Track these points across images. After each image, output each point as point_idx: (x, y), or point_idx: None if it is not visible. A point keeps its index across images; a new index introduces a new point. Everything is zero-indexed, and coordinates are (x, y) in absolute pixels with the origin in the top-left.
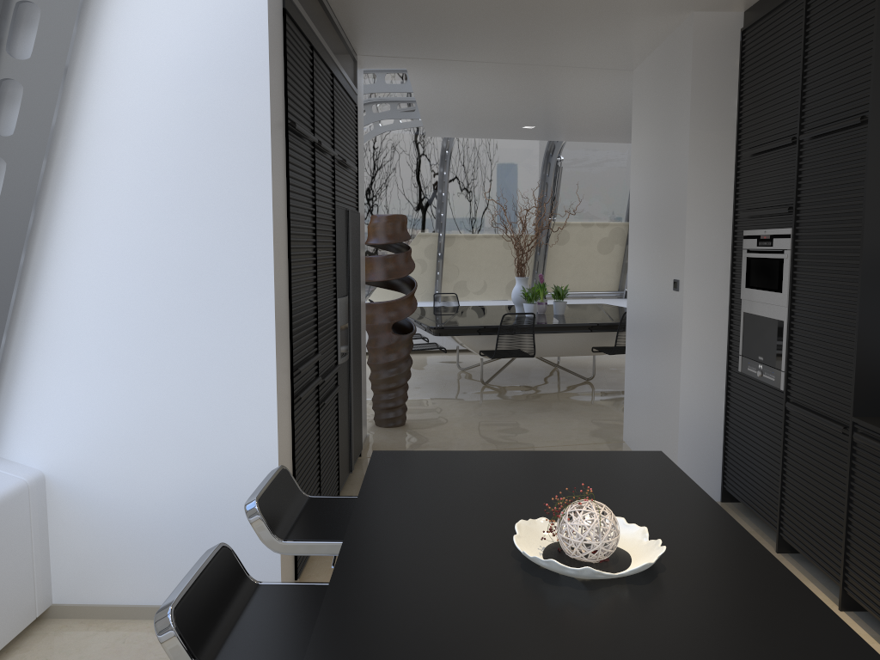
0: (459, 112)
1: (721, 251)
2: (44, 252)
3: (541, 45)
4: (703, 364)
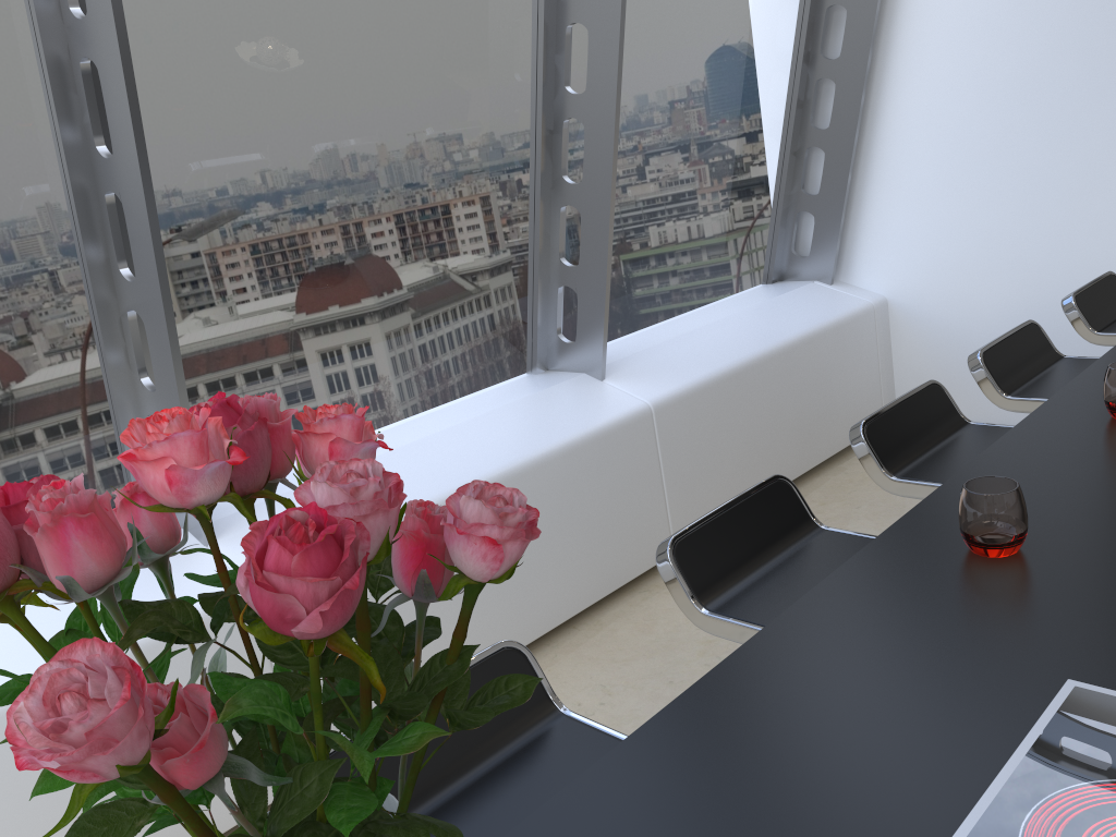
0: None
1: None
2: (880, 90)
3: None
4: None
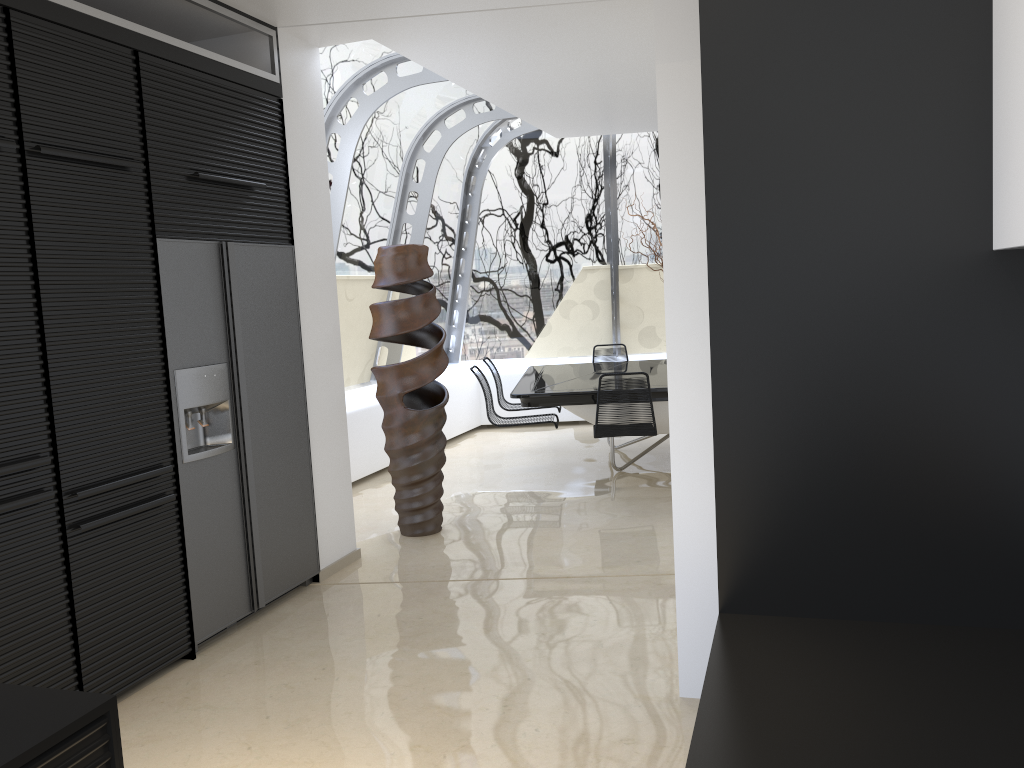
0: (544, 97)
1: None
2: None
3: None
4: (710, 466)
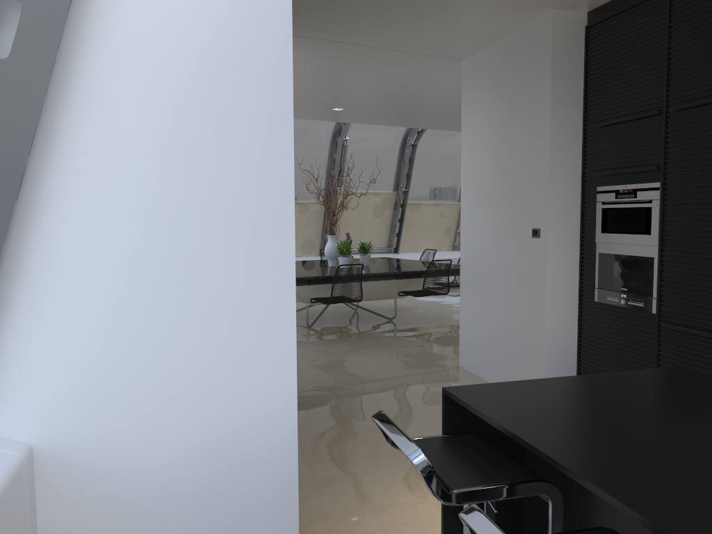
0: None
1: (573, 204)
2: (35, 194)
3: (410, 31)
4: (562, 297)
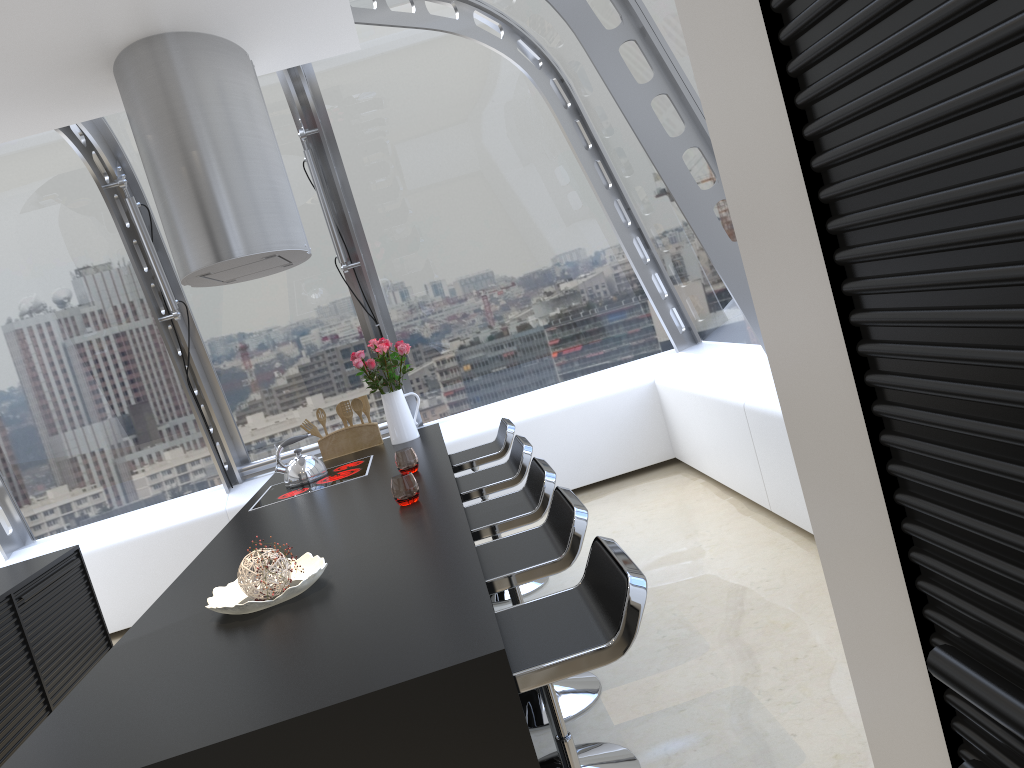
0: None
1: None
2: None
3: None
4: None
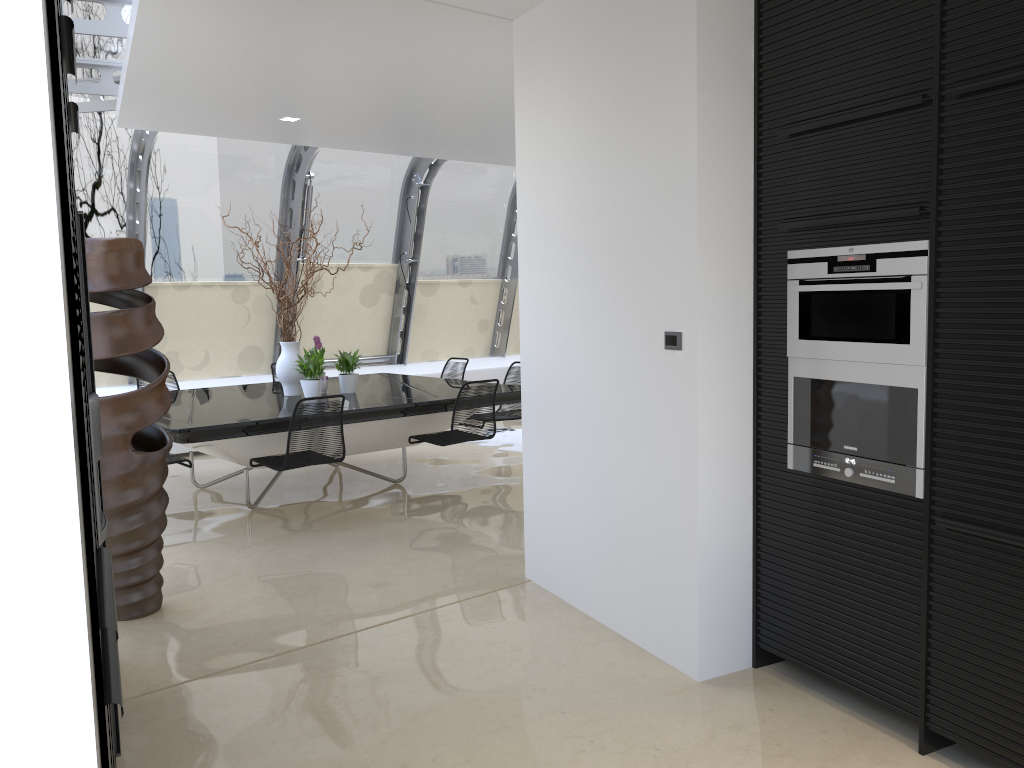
0: (196, 80)
1: (741, 285)
2: None
3: None
4: (725, 462)
